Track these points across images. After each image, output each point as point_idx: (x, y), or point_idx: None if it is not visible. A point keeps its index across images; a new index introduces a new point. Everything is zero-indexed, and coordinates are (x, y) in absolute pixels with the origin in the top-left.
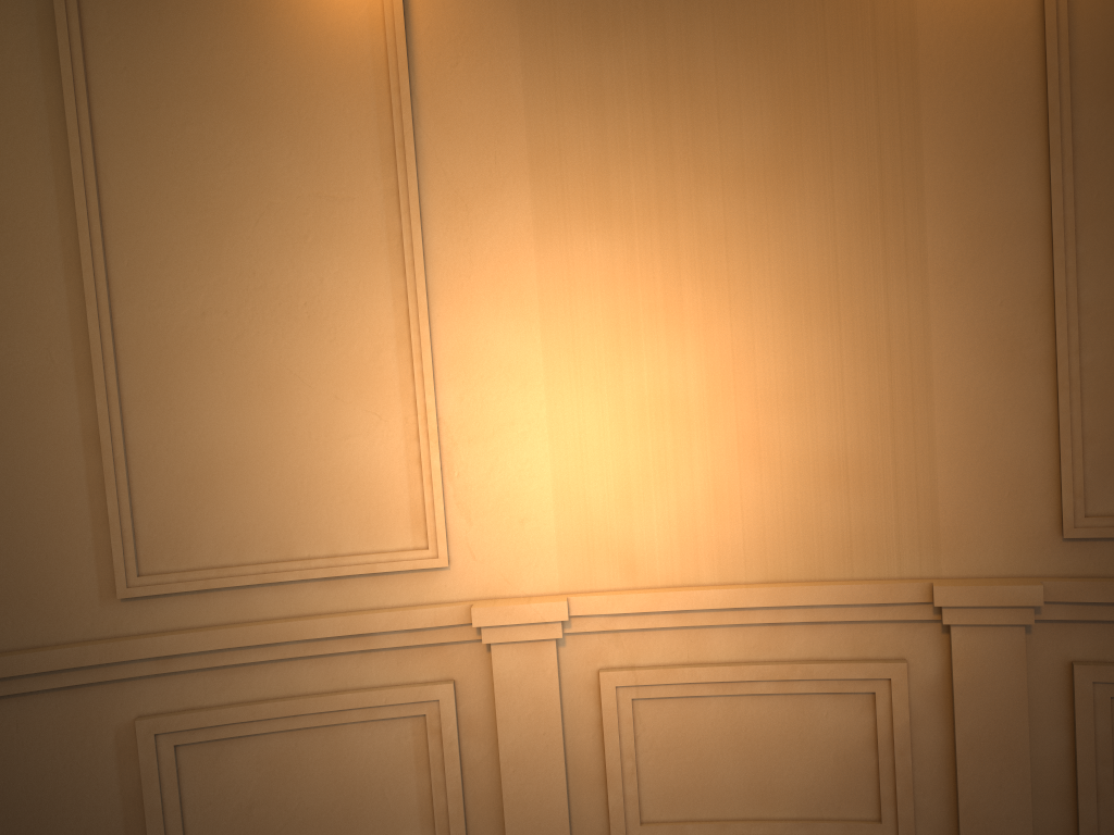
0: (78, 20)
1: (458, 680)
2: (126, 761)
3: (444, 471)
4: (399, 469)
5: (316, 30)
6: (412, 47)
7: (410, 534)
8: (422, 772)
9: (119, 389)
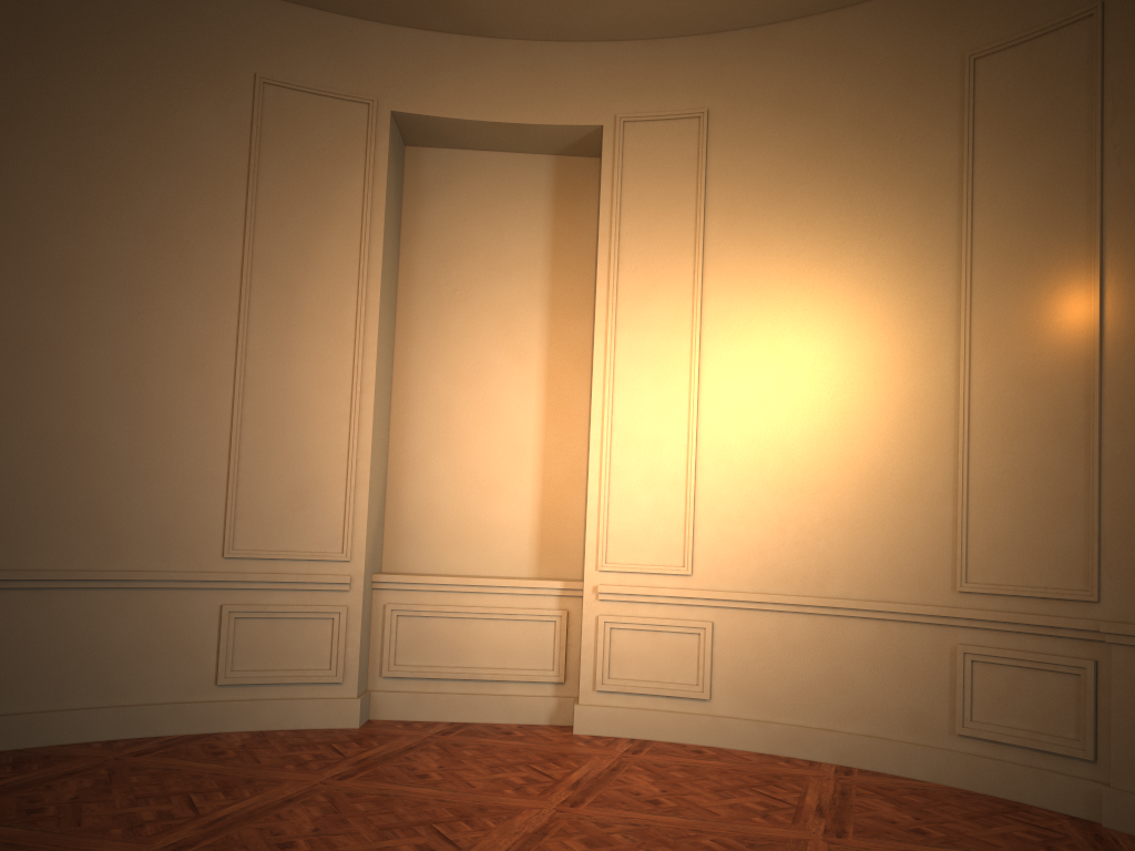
0: (968, 353)
1: (1098, 661)
2: (952, 662)
3: (1101, 553)
4: (1080, 550)
5: (1061, 346)
6: (1103, 348)
7: (1082, 583)
8: (1077, 704)
9: (967, 503)
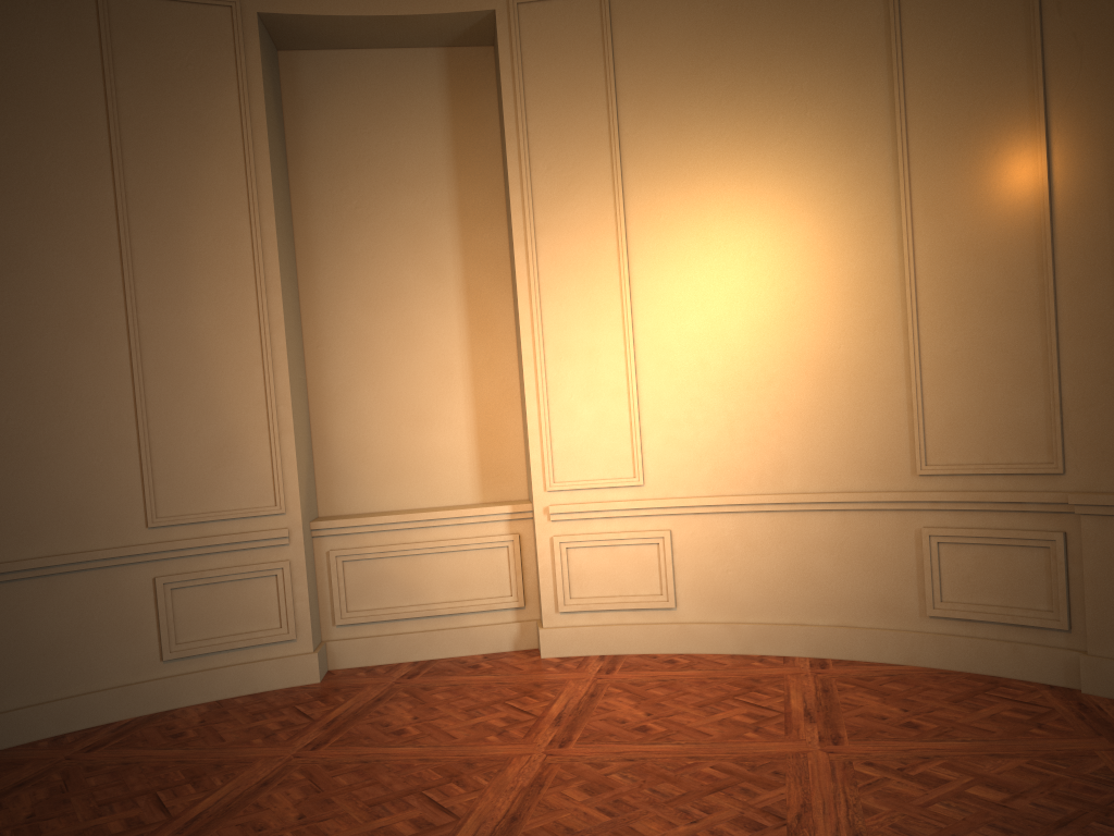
0: (910, 228)
1: (1067, 532)
2: (918, 545)
3: (1063, 424)
4: (1041, 422)
5: (1008, 212)
6: (1054, 212)
7: (1046, 455)
8: (1048, 576)
9: (921, 384)
